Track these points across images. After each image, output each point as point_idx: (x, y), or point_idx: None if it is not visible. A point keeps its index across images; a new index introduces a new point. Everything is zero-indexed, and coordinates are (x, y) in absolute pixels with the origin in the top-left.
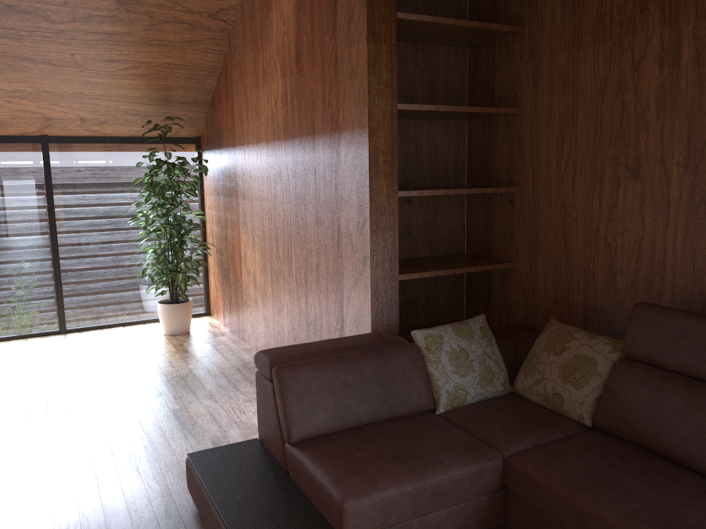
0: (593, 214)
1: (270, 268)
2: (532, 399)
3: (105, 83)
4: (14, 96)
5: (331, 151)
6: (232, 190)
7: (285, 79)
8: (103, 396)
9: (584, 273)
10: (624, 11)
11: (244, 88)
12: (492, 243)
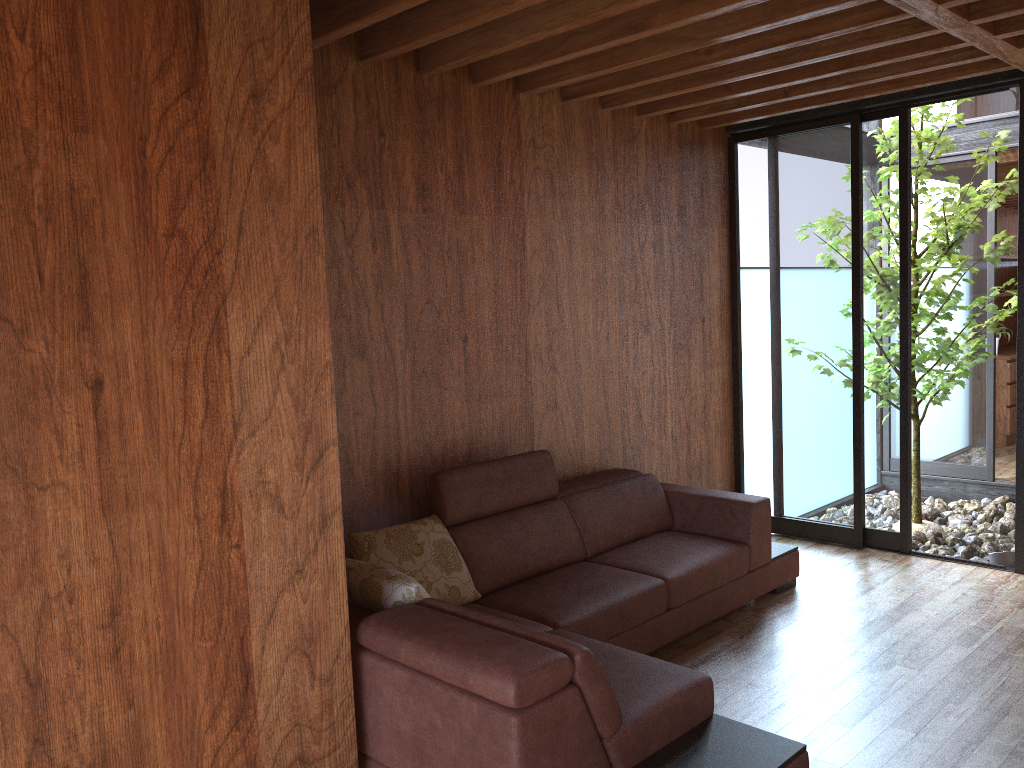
0: None
1: None
2: None
3: None
4: None
5: (185, 332)
6: None
7: None
8: None
9: None
10: (330, 179)
11: None
12: None
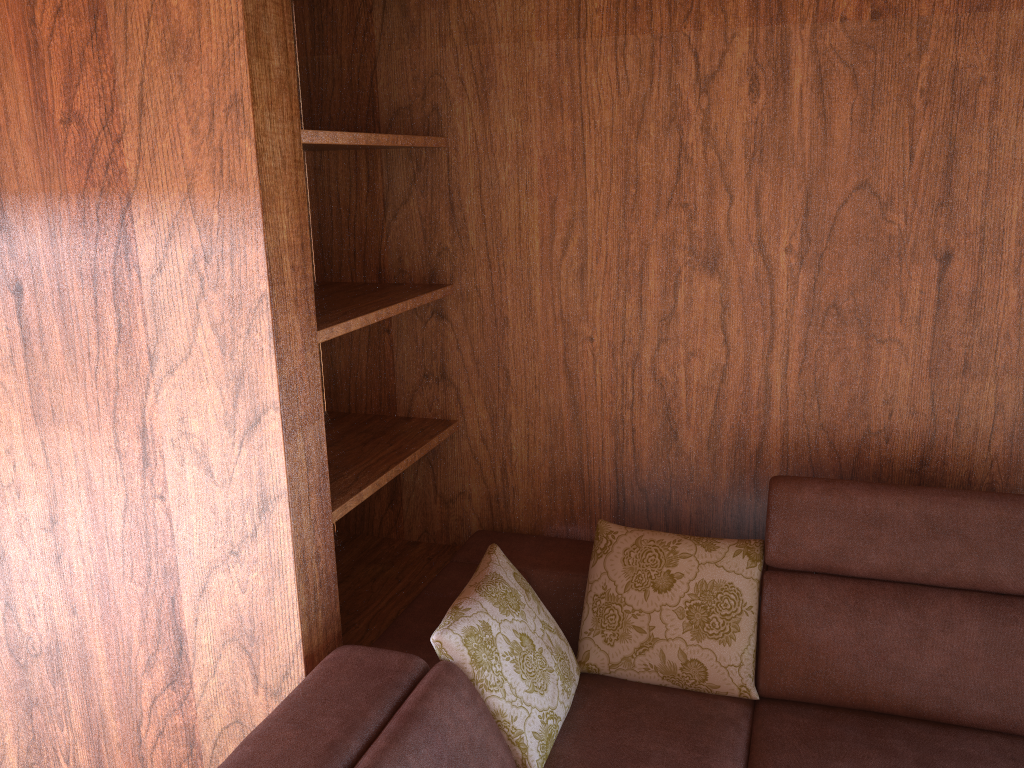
0: (628, 331)
1: None
2: (634, 678)
3: None
4: None
5: (91, 239)
6: None
7: None
8: None
9: (613, 428)
10: None
11: None
12: (396, 389)
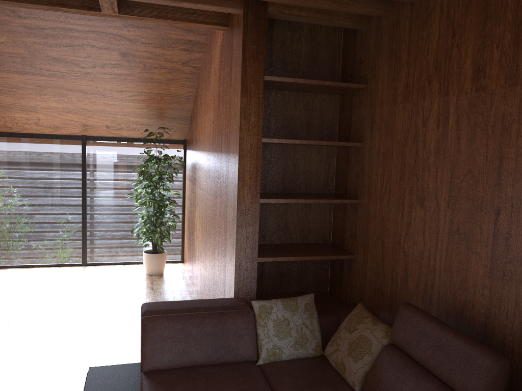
0: (398, 228)
1: (204, 238)
2: (331, 363)
3: (119, 104)
4: (63, 111)
5: (226, 165)
6: (194, 179)
7: (214, 111)
8: (81, 314)
9: (391, 271)
10: (420, 81)
11: (201, 112)
12: (345, 238)
